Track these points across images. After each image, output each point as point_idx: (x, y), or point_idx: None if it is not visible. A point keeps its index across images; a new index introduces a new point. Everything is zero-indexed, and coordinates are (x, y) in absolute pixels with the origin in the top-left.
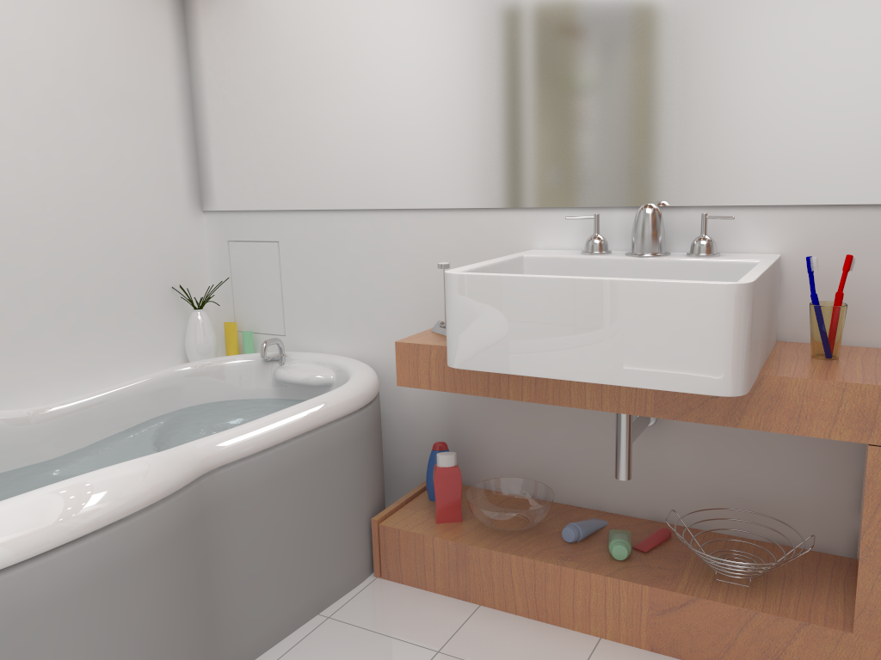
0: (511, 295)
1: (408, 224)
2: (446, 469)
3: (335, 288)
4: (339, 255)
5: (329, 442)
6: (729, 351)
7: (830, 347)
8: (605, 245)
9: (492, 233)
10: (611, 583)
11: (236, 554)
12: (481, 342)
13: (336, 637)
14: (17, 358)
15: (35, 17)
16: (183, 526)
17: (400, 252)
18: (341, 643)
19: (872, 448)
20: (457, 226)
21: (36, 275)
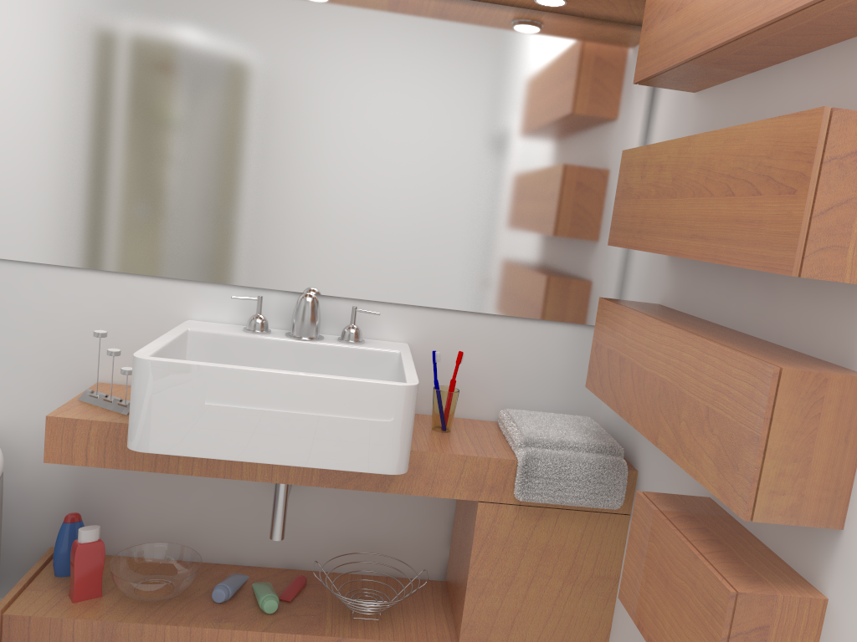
0: (209, 383)
1: (44, 280)
2: (90, 544)
3: None
4: None
5: None
6: (400, 438)
7: (447, 423)
8: (267, 325)
9: (146, 299)
10: (267, 637)
11: None
12: (172, 427)
13: None
14: None
15: None
16: None
17: (31, 308)
18: None
19: (481, 503)
20: (106, 288)
21: None
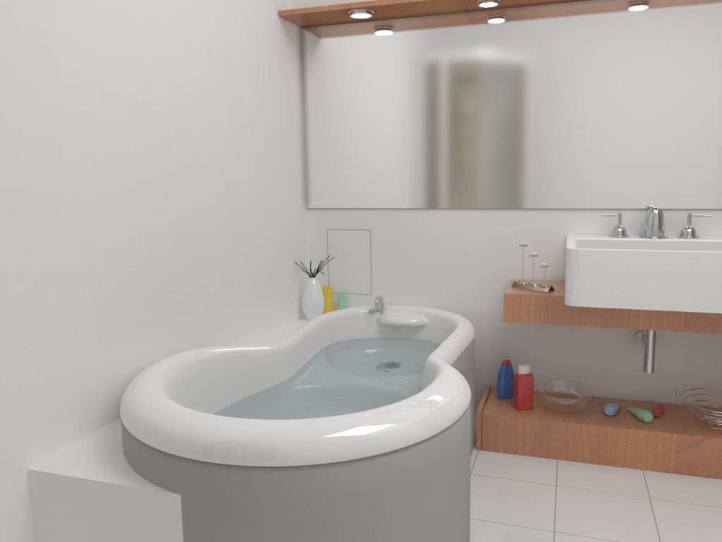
0: (617, 261)
1: (476, 218)
2: (525, 375)
3: (415, 261)
4: (420, 239)
5: (467, 359)
6: None
7: None
8: (625, 231)
9: (539, 224)
10: (651, 434)
11: None
12: (595, 290)
13: (487, 483)
14: (237, 312)
15: (249, 77)
16: None
17: (469, 236)
18: (493, 486)
19: None
20: (513, 219)
21: (245, 253)
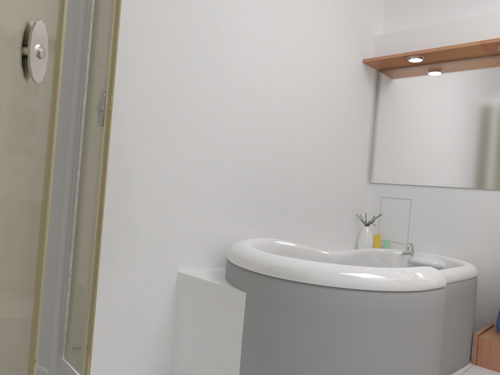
0: None
1: (490, 196)
2: None
3: (441, 223)
4: (446, 208)
5: (466, 288)
6: None
7: None
8: None
9: None
10: None
11: None
12: None
13: None
14: (310, 232)
15: (337, 95)
16: None
17: (484, 209)
18: None
19: None
20: None
21: (321, 198)
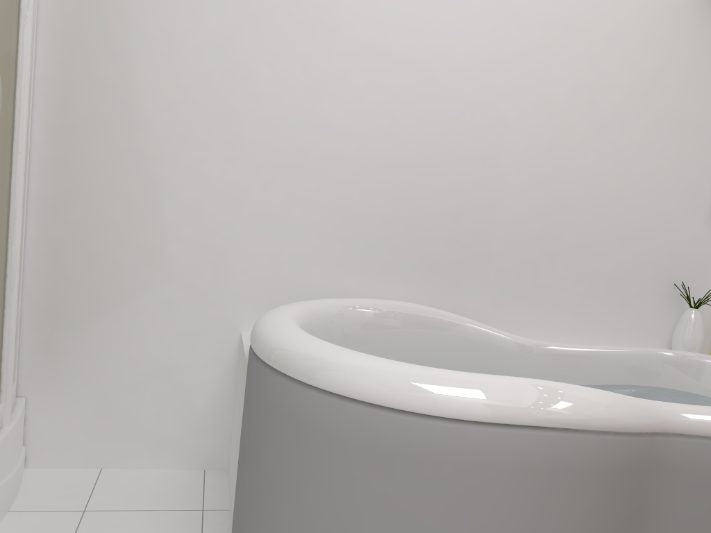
0: None
1: None
2: None
3: None
4: None
5: None
6: None
7: None
8: None
9: None
10: None
11: (670, 523)
12: None
13: None
14: (536, 305)
15: (621, 52)
16: (627, 467)
17: None
18: None
19: None
20: None
21: (567, 246)
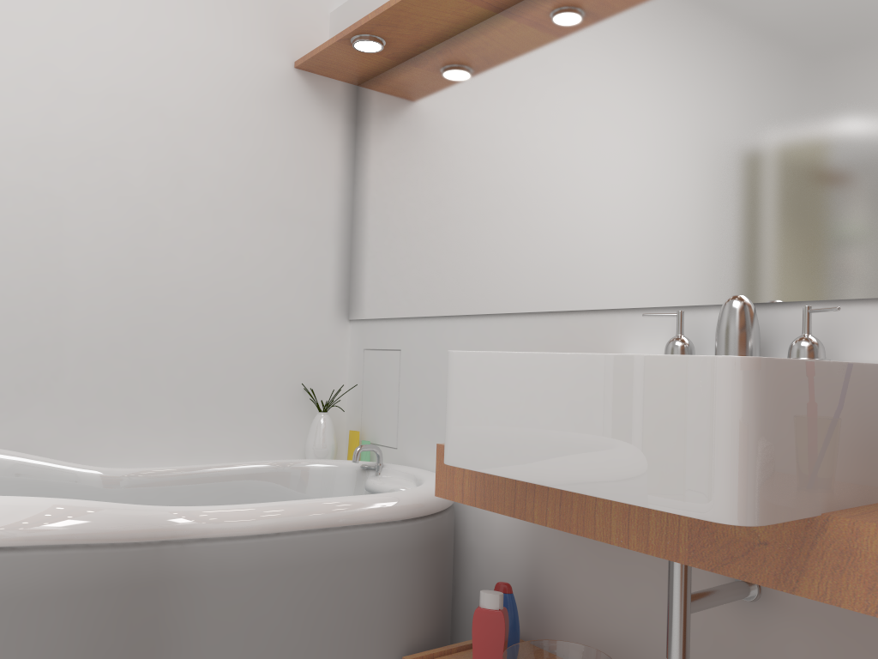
0: (499, 375)
1: (506, 330)
2: (488, 611)
3: (440, 399)
4: (446, 364)
5: (350, 547)
6: (726, 454)
7: None
8: (687, 348)
9: (583, 339)
10: None
11: (201, 645)
12: (470, 433)
13: None
14: (133, 428)
15: (208, 136)
16: (114, 585)
17: None
18: None
19: None
20: (550, 332)
21: (167, 355)
